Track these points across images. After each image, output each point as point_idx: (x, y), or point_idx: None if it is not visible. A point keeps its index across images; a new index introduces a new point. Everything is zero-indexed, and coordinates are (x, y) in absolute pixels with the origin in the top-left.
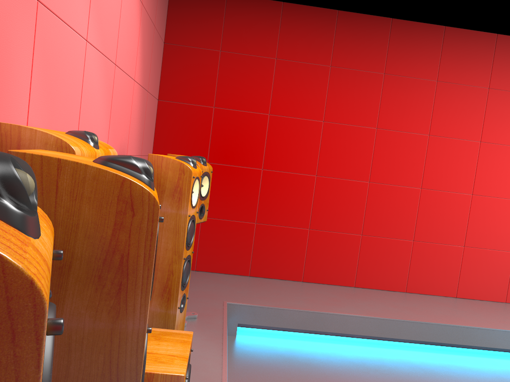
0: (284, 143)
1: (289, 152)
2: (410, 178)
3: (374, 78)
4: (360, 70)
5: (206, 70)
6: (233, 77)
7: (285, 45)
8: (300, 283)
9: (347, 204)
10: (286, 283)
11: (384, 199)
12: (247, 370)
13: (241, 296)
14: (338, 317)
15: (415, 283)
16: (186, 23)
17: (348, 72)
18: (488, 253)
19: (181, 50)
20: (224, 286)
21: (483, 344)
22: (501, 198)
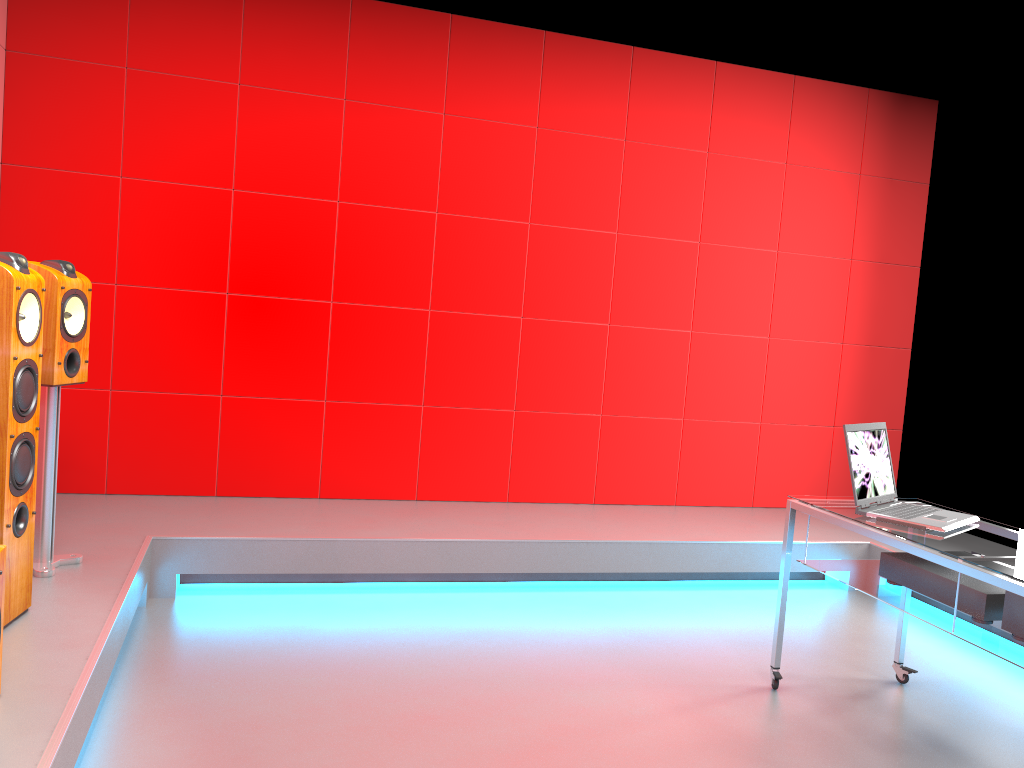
0: (267, 243)
1: (278, 260)
2: (502, 300)
3: (427, 122)
4: (401, 107)
5: (101, 105)
6: (156, 120)
7: (256, 59)
8: (313, 501)
9: (394, 351)
10: (286, 502)
11: (459, 339)
12: (180, 644)
13: (185, 527)
14: (365, 546)
15: (523, 484)
16: (51, 12)
17: (379, 112)
18: (642, 423)
19: (43, 66)
20: (158, 514)
21: (617, 569)
22: (657, 329)
